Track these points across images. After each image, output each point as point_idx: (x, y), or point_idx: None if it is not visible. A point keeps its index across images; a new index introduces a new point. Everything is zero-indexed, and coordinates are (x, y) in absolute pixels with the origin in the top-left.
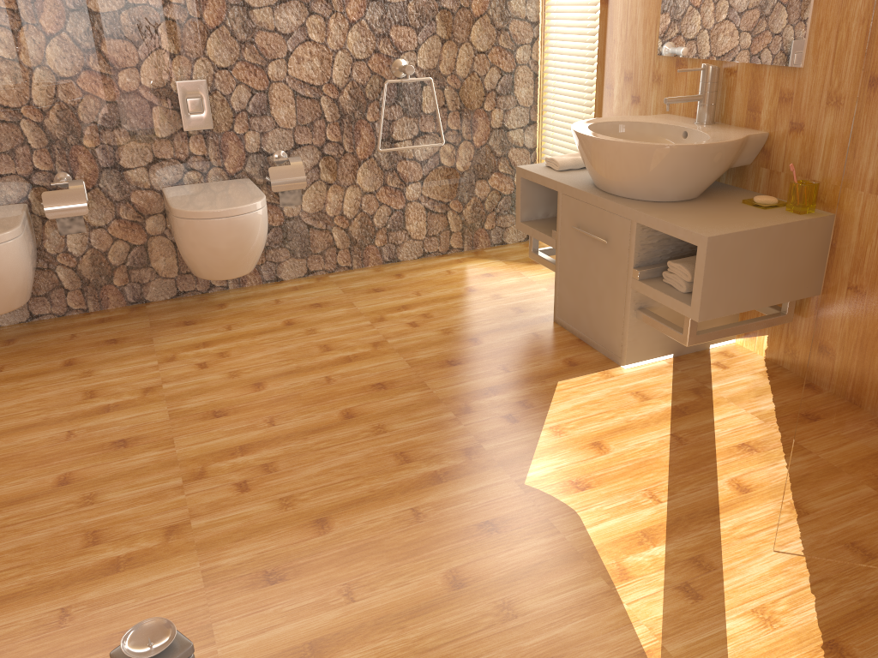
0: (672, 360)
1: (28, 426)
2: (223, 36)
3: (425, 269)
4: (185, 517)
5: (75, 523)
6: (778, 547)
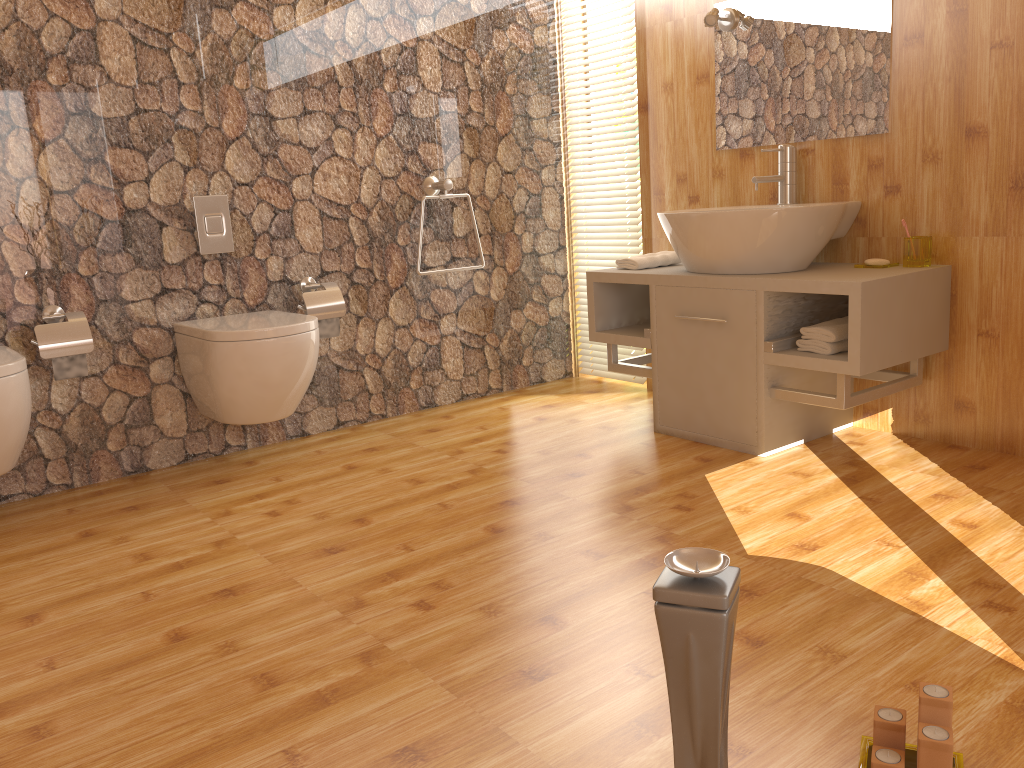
0: (805, 445)
1: (79, 596)
2: (246, 147)
3: (473, 409)
4: (374, 643)
5: (228, 671)
6: None
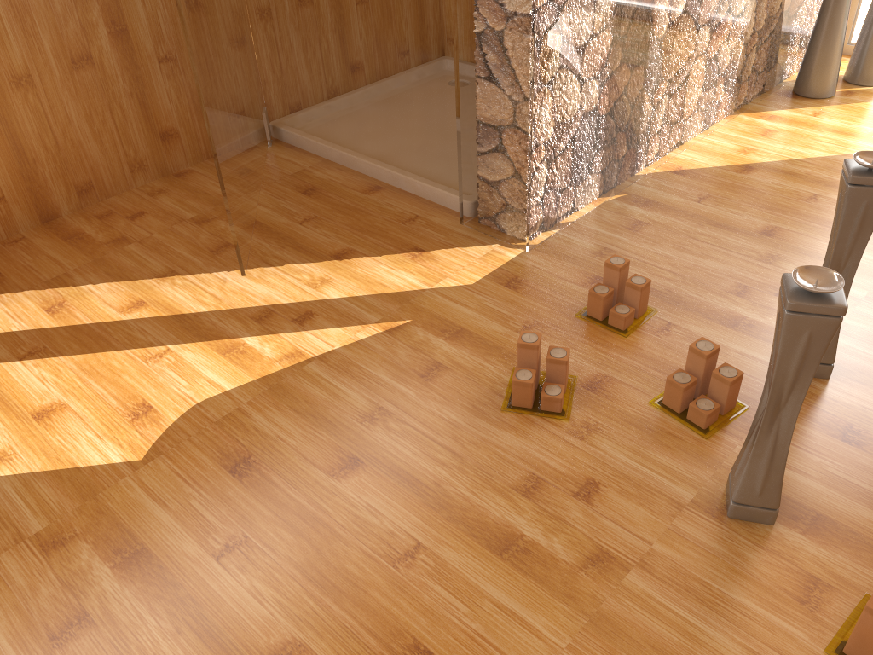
0: None
1: None
2: None
3: None
4: None
5: None
6: (245, 270)
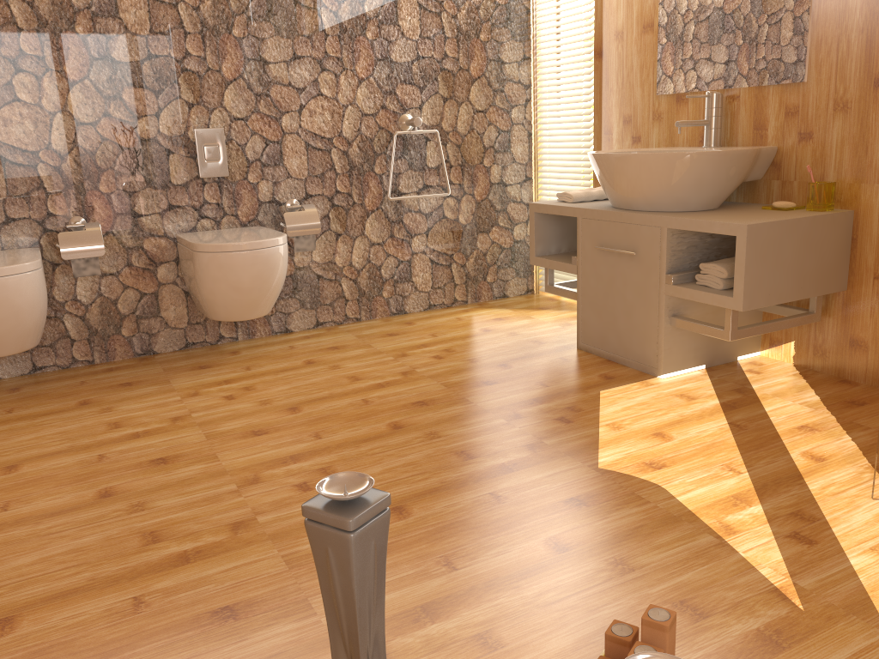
0: (705, 370)
1: (53, 453)
2: (241, 87)
3: (434, 318)
4: (249, 515)
5: (128, 526)
6: (877, 494)
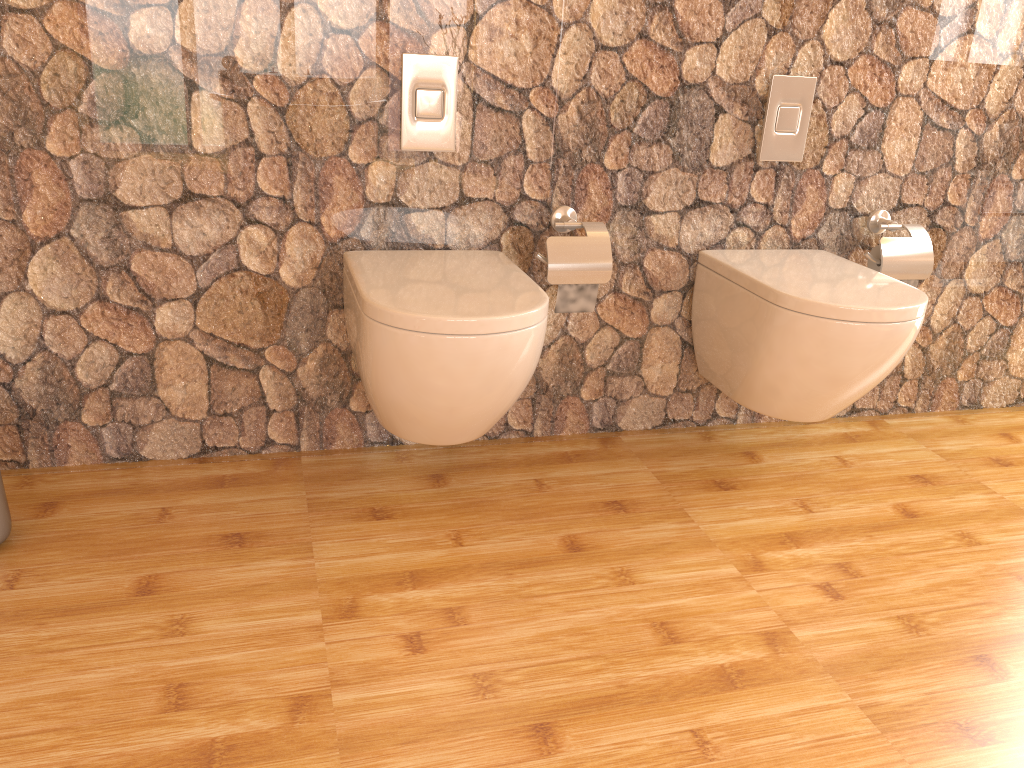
0: None
1: (599, 701)
2: (861, 7)
3: None
4: None
5: None
6: None
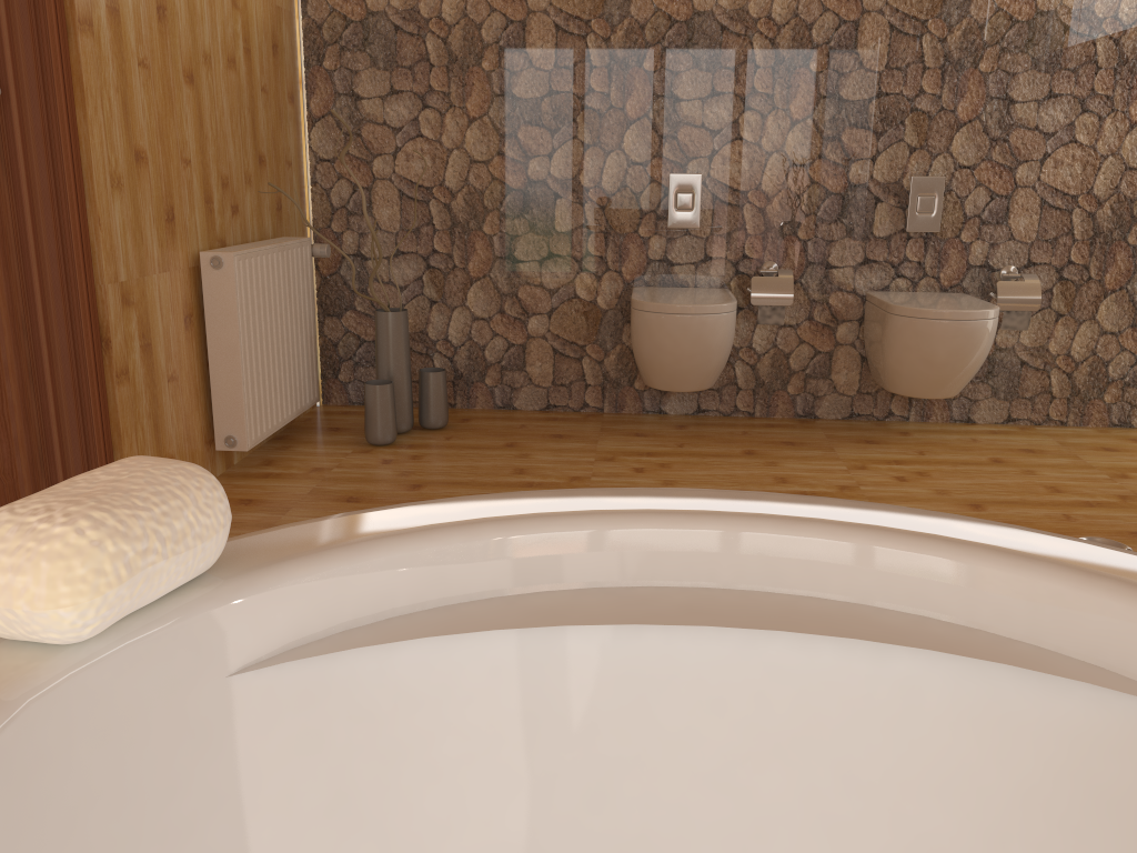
0: None
1: None
2: (975, 131)
3: None
4: None
5: None
6: None
